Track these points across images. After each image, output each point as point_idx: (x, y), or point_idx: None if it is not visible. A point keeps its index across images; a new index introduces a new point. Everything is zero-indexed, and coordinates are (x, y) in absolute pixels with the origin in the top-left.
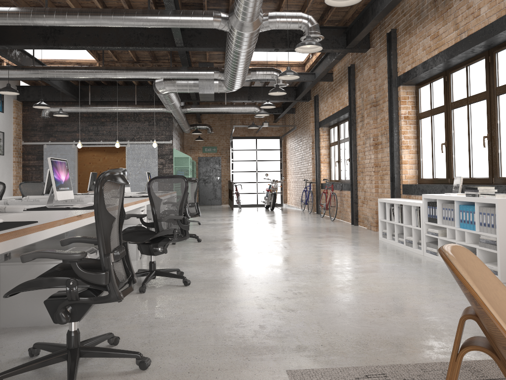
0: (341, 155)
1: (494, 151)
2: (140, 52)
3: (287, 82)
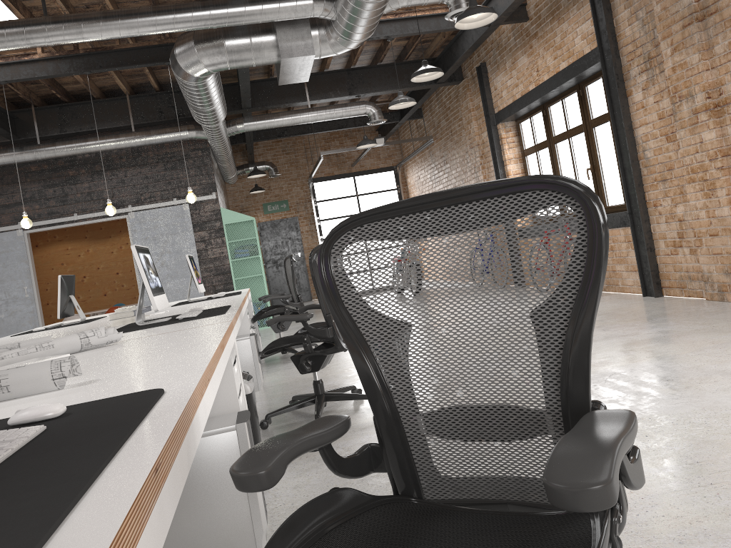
0: (561, 165)
1: None
2: (127, 3)
3: (414, 55)
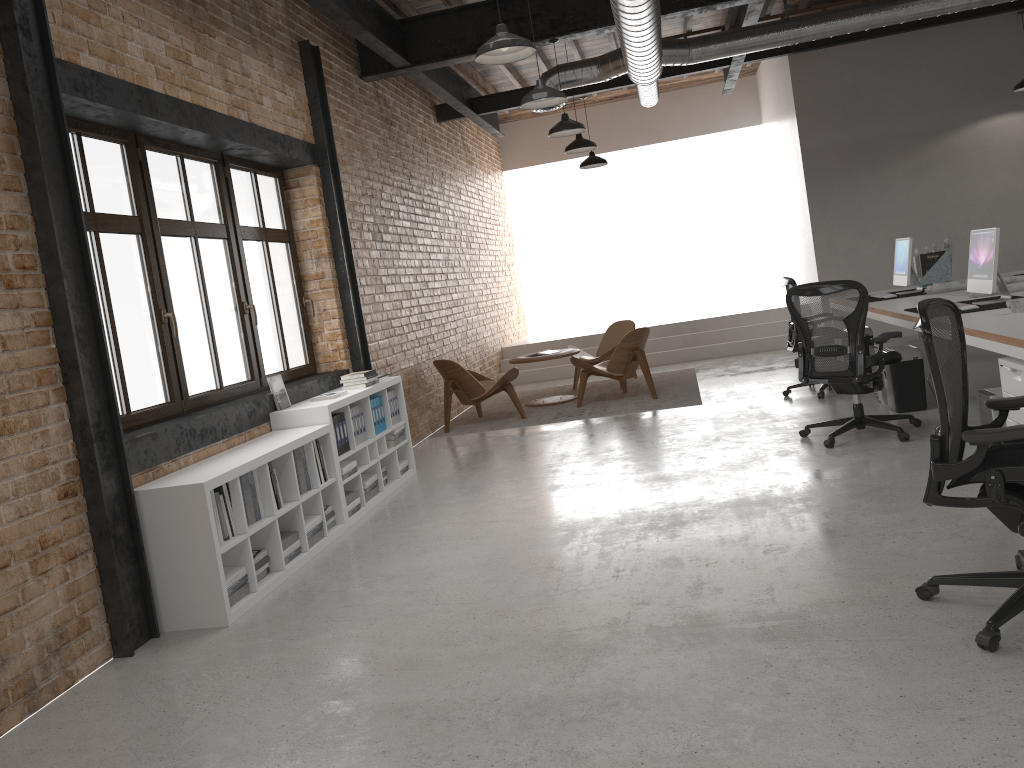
0: None
1: (256, 333)
2: None
3: None
